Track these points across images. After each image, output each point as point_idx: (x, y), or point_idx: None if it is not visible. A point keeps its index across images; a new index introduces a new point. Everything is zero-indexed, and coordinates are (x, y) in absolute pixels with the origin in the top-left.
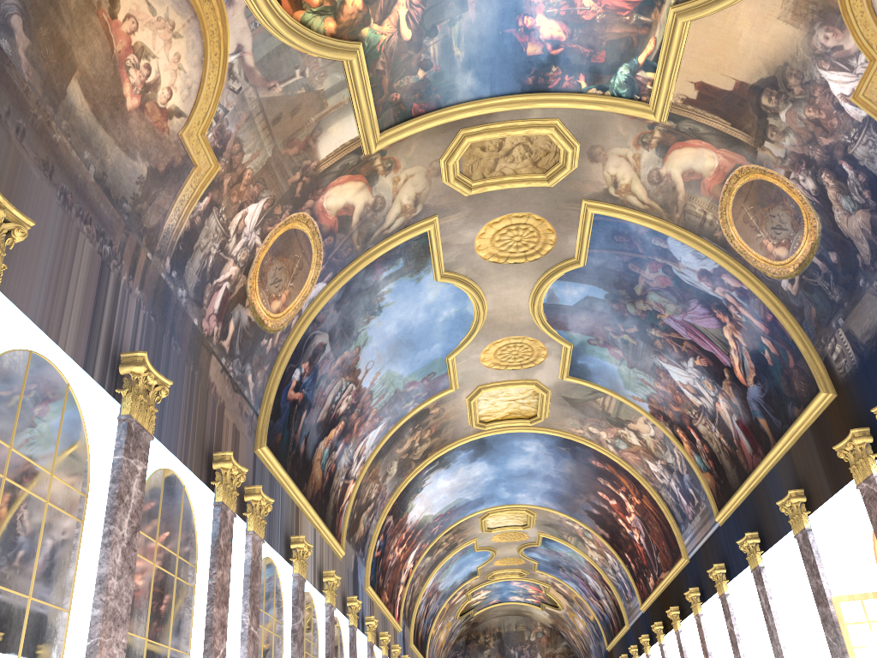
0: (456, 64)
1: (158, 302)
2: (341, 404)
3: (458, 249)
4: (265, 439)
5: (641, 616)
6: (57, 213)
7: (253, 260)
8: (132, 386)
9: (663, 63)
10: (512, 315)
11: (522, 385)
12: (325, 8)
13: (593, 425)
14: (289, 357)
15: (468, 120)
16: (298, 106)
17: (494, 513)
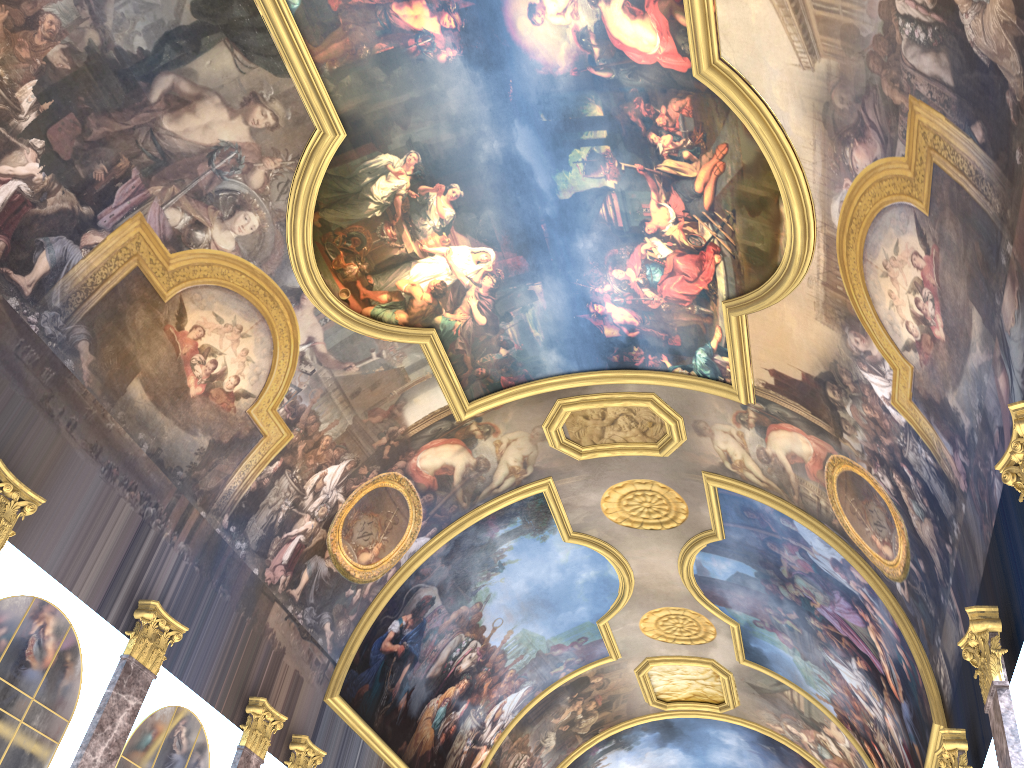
0: (538, 343)
1: (208, 553)
2: (461, 661)
3: (584, 511)
4: (337, 689)
5: None
6: (98, 484)
7: (334, 515)
8: (140, 630)
9: (731, 350)
10: (664, 584)
11: (695, 664)
12: (394, 303)
13: (790, 723)
14: (381, 608)
15: (564, 391)
16: (378, 381)
17: None
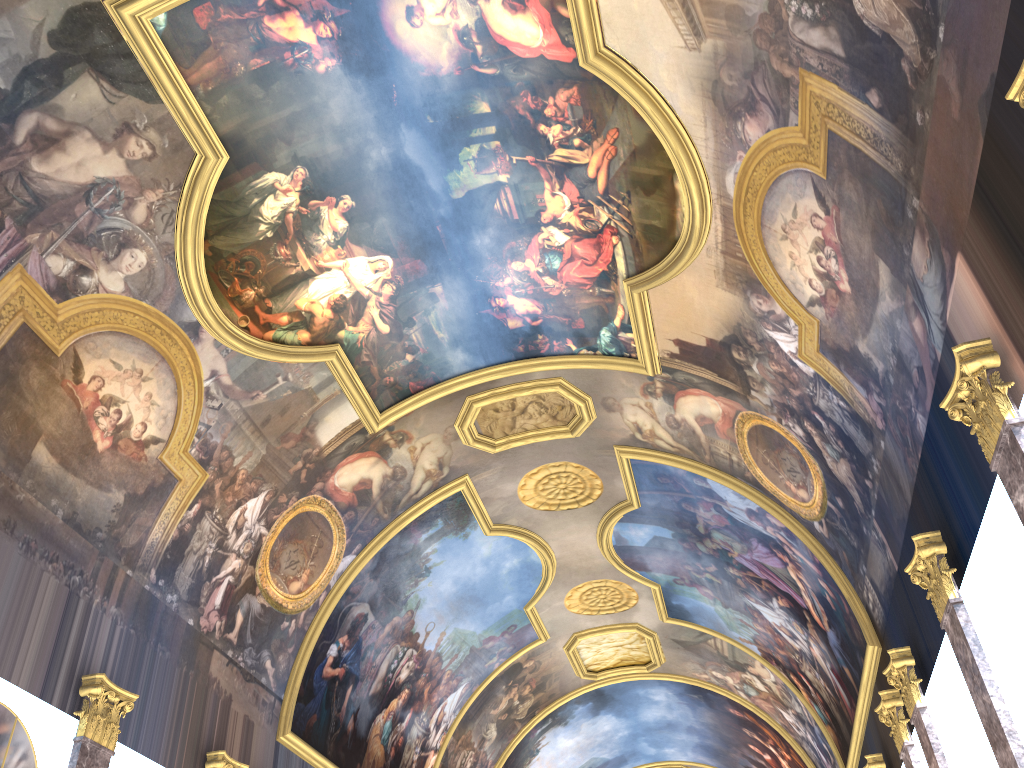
0: (443, 344)
1: (141, 613)
2: (400, 672)
3: (502, 502)
4: (288, 726)
5: None
6: (18, 562)
7: (260, 549)
8: (89, 707)
9: (636, 326)
10: (585, 559)
11: (621, 630)
12: (295, 324)
13: (715, 669)
14: (318, 635)
15: (472, 387)
16: (287, 406)
17: None
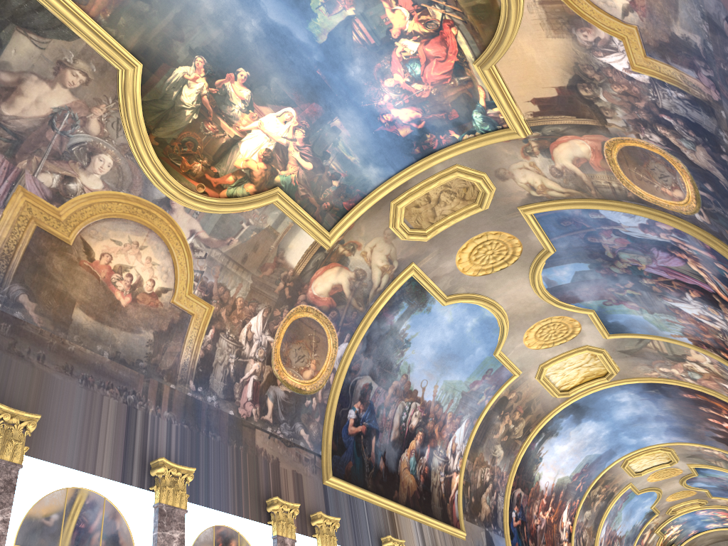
0: (357, 165)
1: (189, 412)
2: (411, 420)
3: (448, 277)
4: (330, 472)
5: None
6: (81, 393)
7: (271, 352)
8: (159, 482)
9: (497, 99)
10: (528, 305)
11: (576, 354)
12: (240, 180)
13: (661, 366)
14: (336, 405)
15: (392, 193)
16: (256, 244)
17: (632, 459)
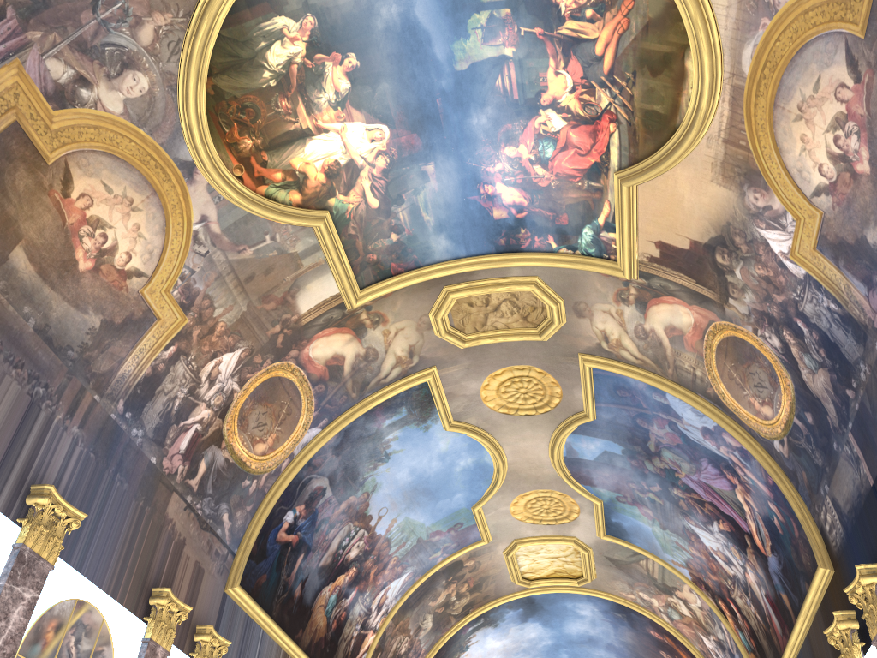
0: (428, 228)
1: (104, 439)
2: (350, 550)
3: (464, 400)
4: (238, 580)
5: None
6: None
7: (230, 405)
8: (33, 517)
9: (620, 224)
10: (535, 468)
11: (559, 542)
12: (288, 183)
13: (642, 590)
14: (277, 499)
15: (450, 278)
16: (271, 266)
17: None
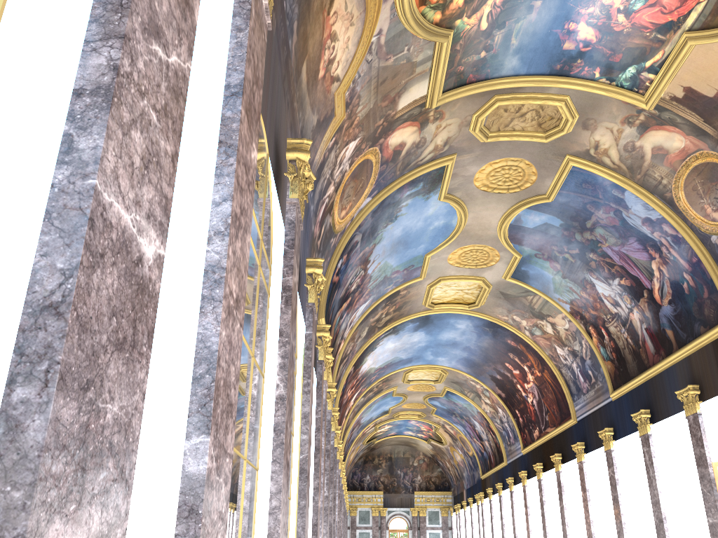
0: (509, 50)
1: (305, 216)
2: (353, 285)
3: (461, 179)
4: (324, 312)
5: (521, 457)
6: None
7: (341, 182)
8: (313, 282)
9: (665, 70)
10: (482, 229)
11: (472, 280)
12: (438, 5)
13: (517, 315)
14: (341, 252)
15: (503, 89)
16: (398, 72)
17: (417, 370)
